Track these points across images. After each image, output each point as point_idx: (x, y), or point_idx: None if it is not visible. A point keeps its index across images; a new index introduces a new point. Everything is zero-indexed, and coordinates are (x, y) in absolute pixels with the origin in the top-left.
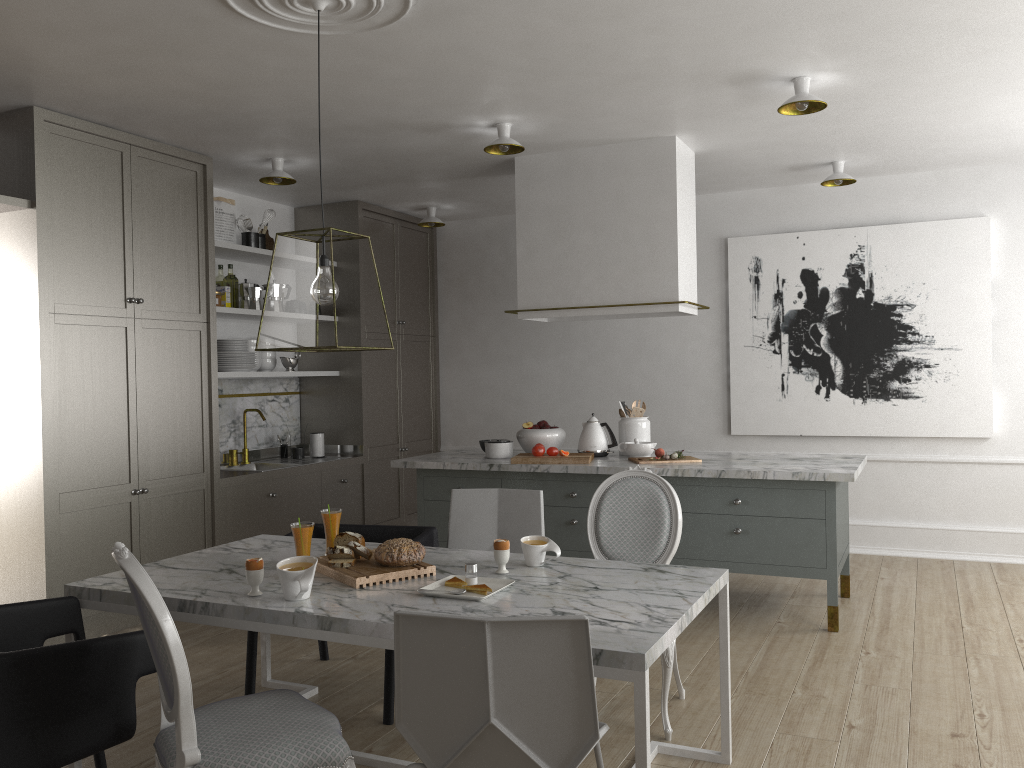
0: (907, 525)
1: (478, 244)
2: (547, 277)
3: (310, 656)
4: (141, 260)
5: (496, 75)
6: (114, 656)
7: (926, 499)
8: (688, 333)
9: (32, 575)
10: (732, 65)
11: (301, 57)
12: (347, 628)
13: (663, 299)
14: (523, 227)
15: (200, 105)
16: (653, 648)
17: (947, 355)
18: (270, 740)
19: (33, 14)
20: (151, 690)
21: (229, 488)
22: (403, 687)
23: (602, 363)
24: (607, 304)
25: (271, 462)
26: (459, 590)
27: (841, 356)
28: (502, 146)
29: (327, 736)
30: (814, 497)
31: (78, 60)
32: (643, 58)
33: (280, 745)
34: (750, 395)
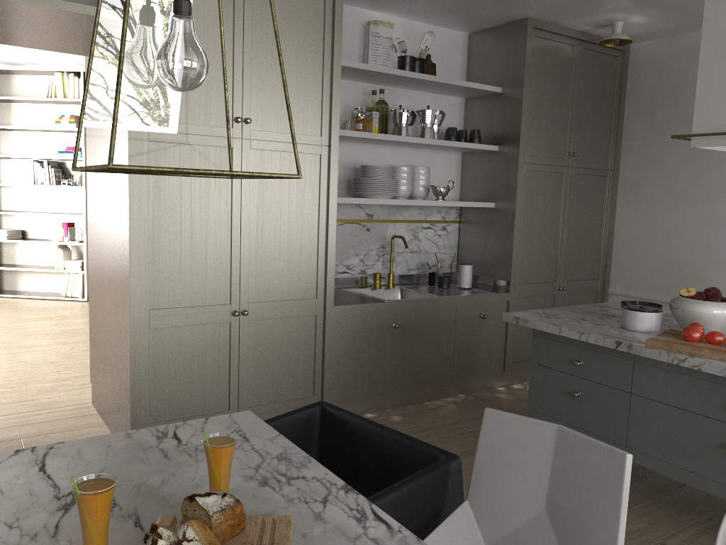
0: None
1: (676, 66)
2: None
3: None
4: (253, 78)
5: None
6: None
7: None
8: None
9: (125, 383)
10: None
11: None
12: None
13: None
14: (714, 15)
15: None
16: None
17: None
18: None
19: None
20: None
21: (344, 316)
22: None
23: None
24: None
25: (413, 289)
26: None
27: None
28: None
29: None
30: None
31: None
32: None
33: None
34: None
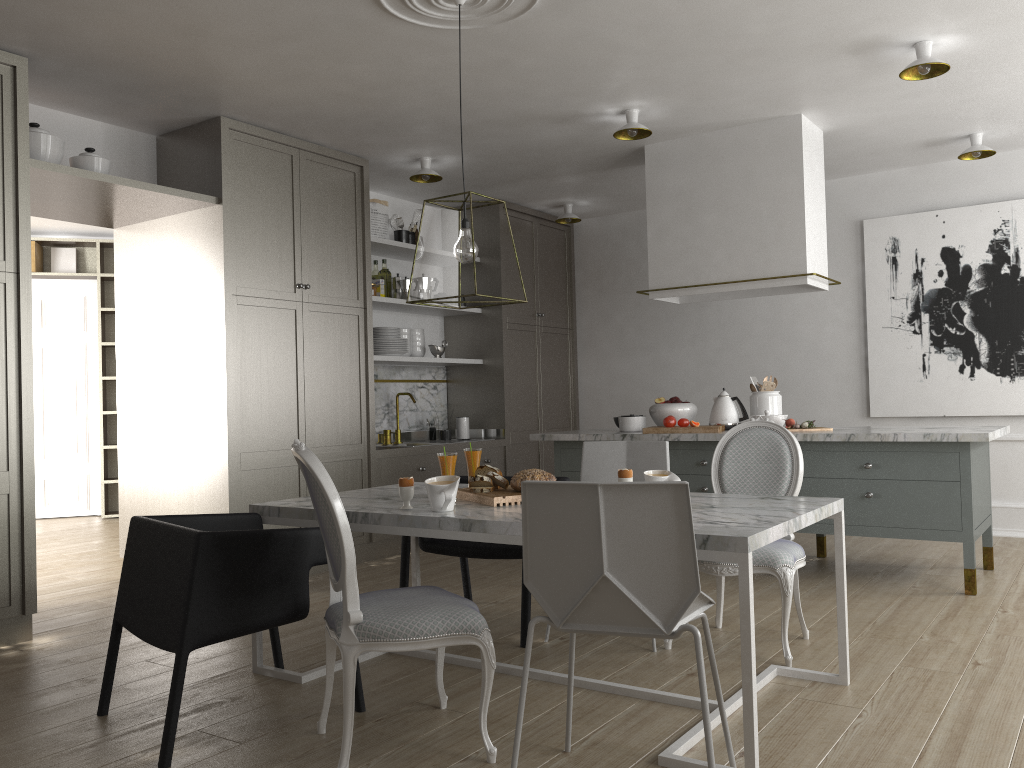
0: None
1: (613, 239)
2: (677, 257)
3: None
4: (308, 251)
5: (621, 59)
6: (292, 545)
7: None
8: (824, 317)
9: None
10: (850, 33)
11: (445, 53)
12: (485, 528)
13: (791, 273)
14: (653, 211)
15: (358, 107)
16: (756, 536)
17: None
18: (419, 610)
19: (224, 28)
20: (318, 619)
21: (383, 459)
22: (529, 548)
23: (737, 350)
24: (736, 280)
25: (421, 442)
26: None
27: (986, 334)
28: (630, 131)
29: (467, 610)
30: (947, 459)
31: (258, 69)
32: (760, 32)
33: (428, 613)
34: (889, 376)
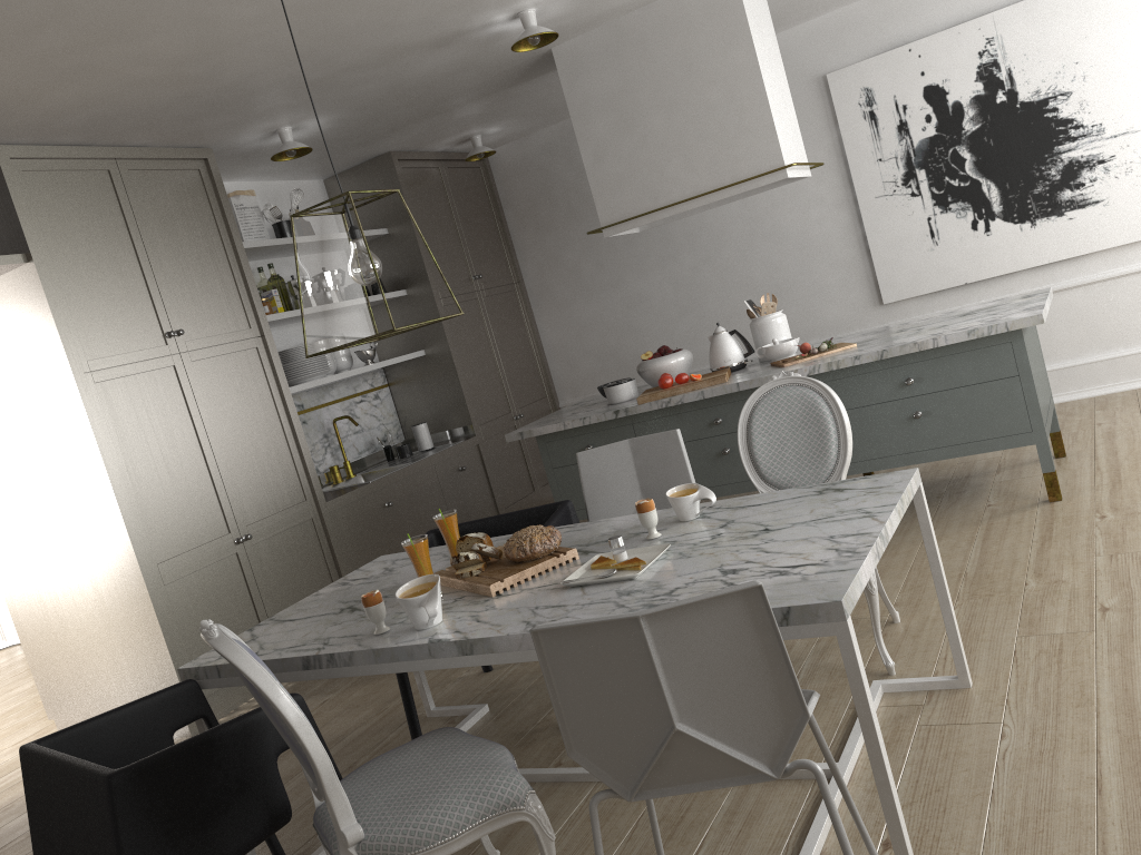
0: (1115, 355)
1: (540, 164)
2: (625, 180)
3: (472, 671)
4: (168, 287)
5: None
6: (243, 740)
7: (1132, 319)
8: (806, 200)
9: (156, 656)
10: None
11: None
12: (491, 647)
13: (766, 168)
14: (583, 129)
15: (174, 90)
16: (850, 590)
17: (1123, 142)
18: (436, 795)
19: None
20: None
21: (339, 510)
22: (564, 710)
23: (715, 262)
24: (702, 192)
25: (378, 469)
26: (608, 571)
27: (994, 178)
28: (531, 39)
29: (499, 775)
30: (1000, 353)
31: (18, 77)
32: None
33: (448, 798)
34: (895, 253)
